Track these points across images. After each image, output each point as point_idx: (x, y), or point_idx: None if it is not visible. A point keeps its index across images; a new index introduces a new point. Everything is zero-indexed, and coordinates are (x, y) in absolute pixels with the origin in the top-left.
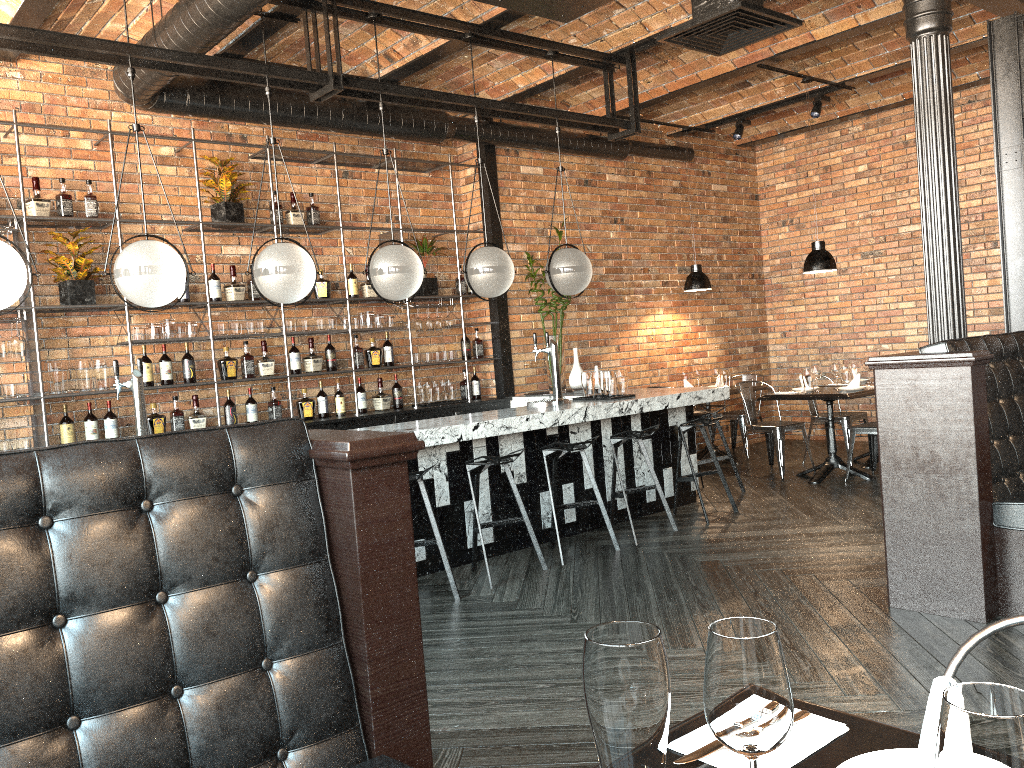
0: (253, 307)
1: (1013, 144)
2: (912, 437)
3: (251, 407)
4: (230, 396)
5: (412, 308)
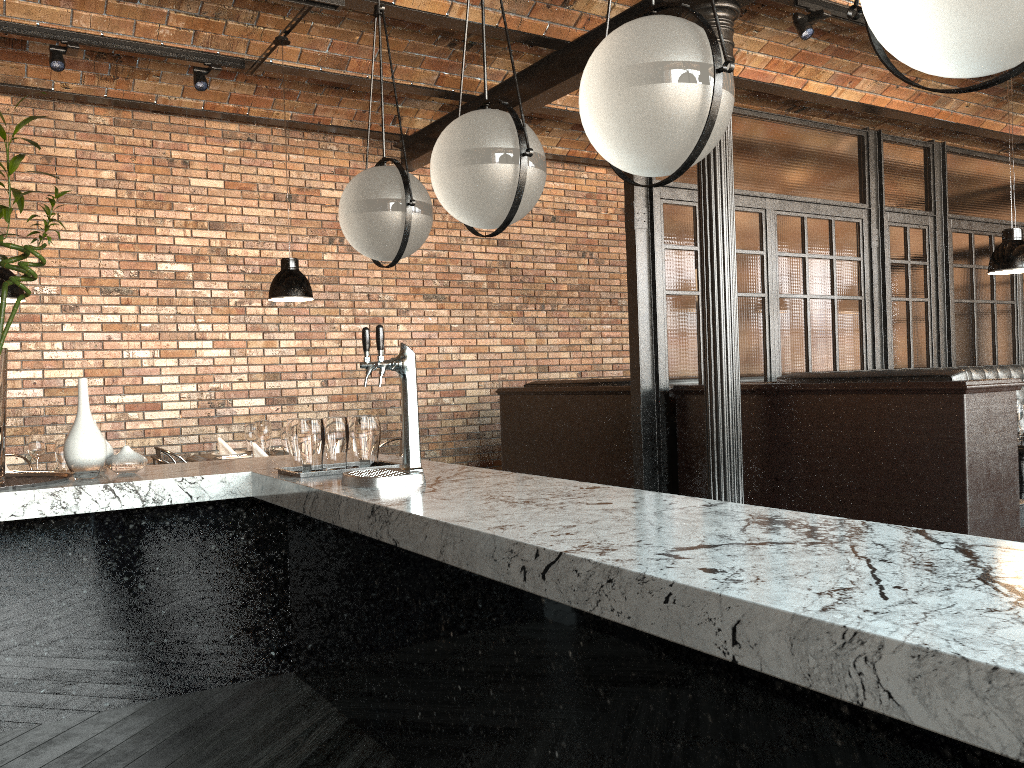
0: None
1: (642, 205)
2: (986, 458)
3: None
4: None
5: None
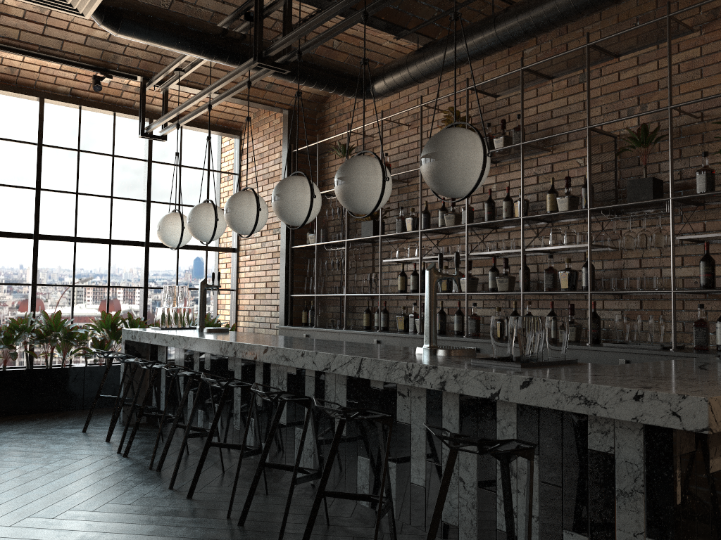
0: (489, 230)
1: None
2: None
3: (454, 318)
4: (442, 306)
5: (637, 220)
